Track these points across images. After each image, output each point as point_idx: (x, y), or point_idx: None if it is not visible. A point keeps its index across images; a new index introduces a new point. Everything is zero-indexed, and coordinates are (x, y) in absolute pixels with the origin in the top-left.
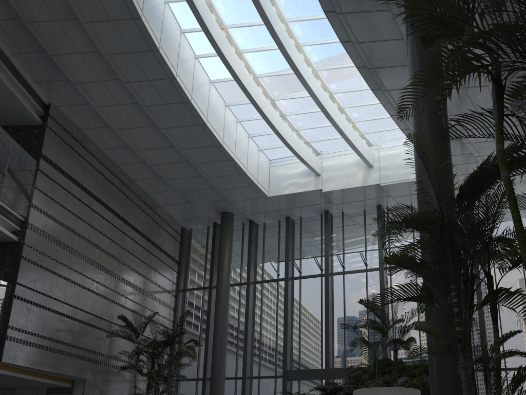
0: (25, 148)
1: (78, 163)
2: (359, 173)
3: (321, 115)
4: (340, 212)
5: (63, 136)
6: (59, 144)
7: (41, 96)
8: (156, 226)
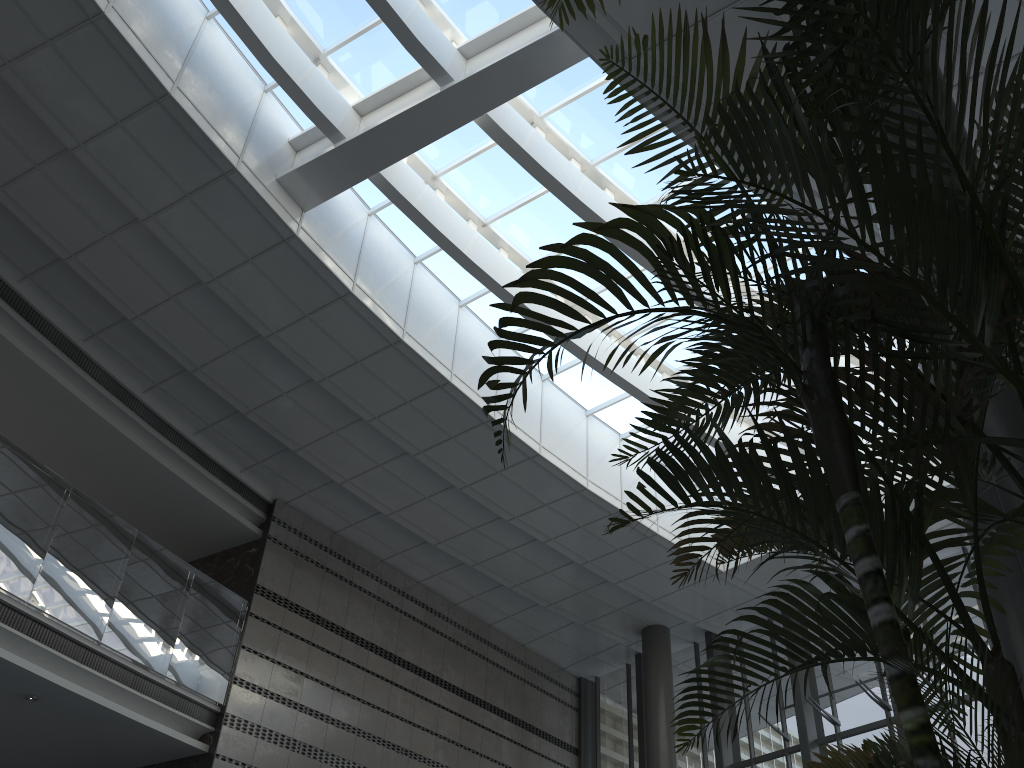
0: (234, 584)
1: (333, 590)
2: None
3: None
4: None
5: (302, 548)
6: (293, 563)
7: (259, 491)
8: (515, 683)
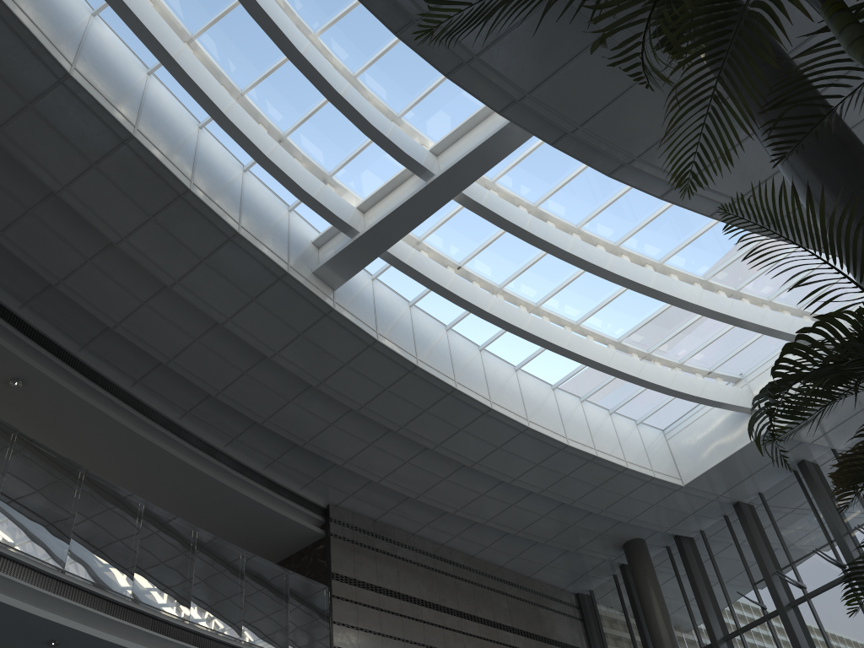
0: (313, 575)
1: (385, 564)
2: None
3: (708, 321)
4: (829, 451)
5: (355, 538)
6: (352, 550)
7: (315, 501)
8: (531, 608)
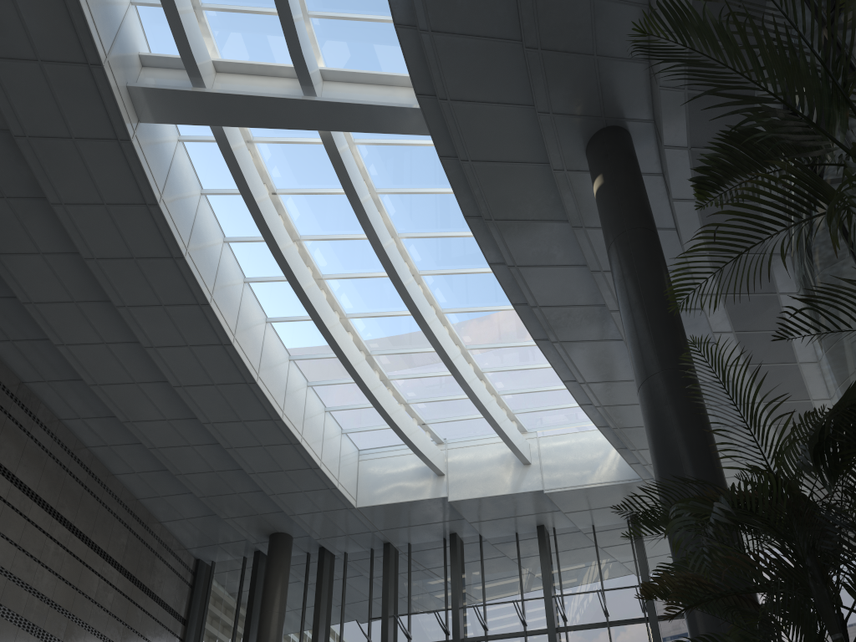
0: None
1: (12, 437)
2: (508, 472)
3: (447, 382)
4: (477, 535)
5: None
6: None
7: None
8: (149, 555)
